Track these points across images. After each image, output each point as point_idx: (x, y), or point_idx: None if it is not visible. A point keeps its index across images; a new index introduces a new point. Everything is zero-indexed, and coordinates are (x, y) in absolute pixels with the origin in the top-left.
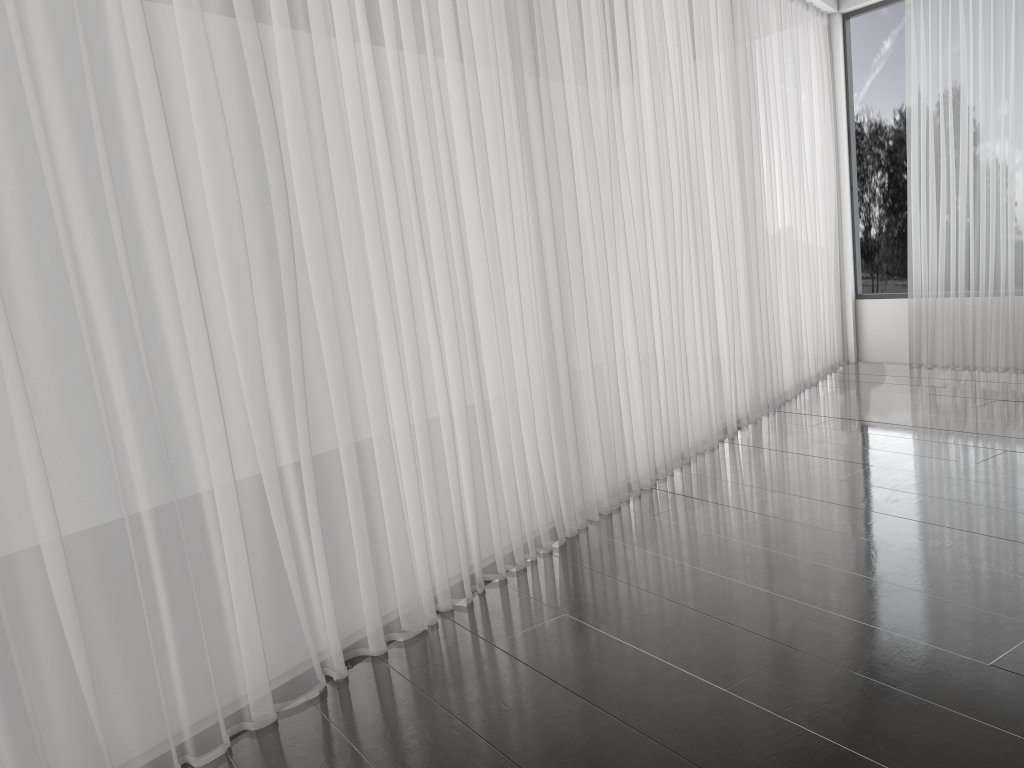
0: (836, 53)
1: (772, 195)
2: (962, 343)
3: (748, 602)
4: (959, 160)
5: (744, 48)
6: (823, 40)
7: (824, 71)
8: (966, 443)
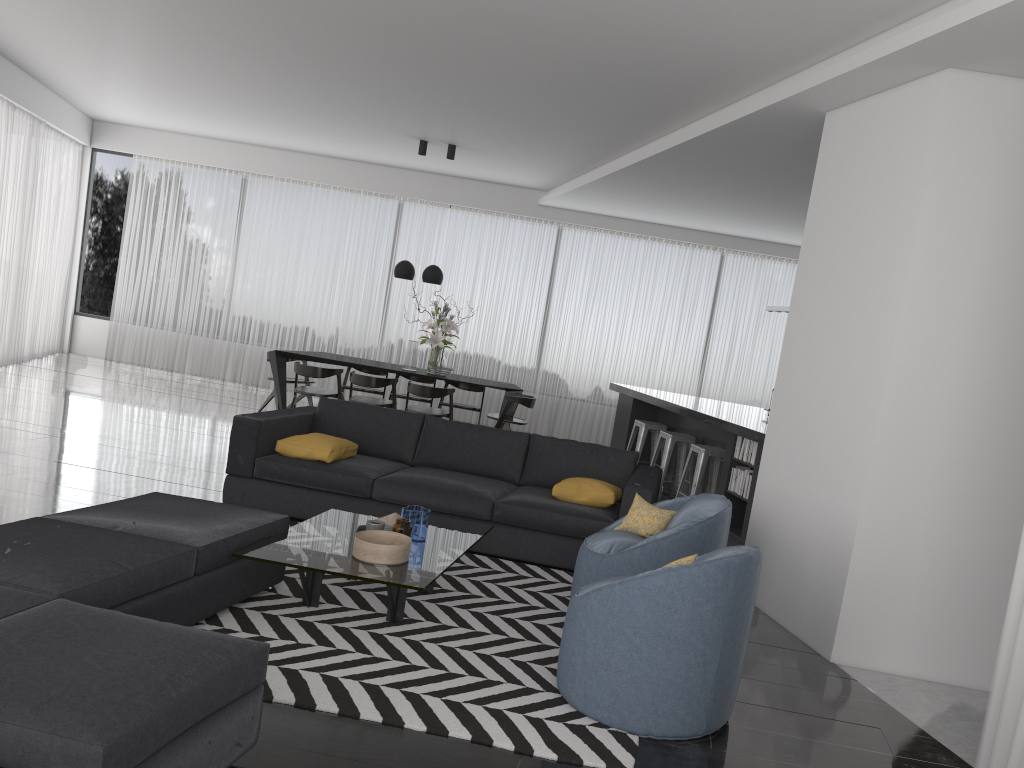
0: (85, 168)
1: (36, 244)
2: (139, 351)
3: (32, 406)
4: (152, 253)
5: (35, 166)
6: (78, 160)
7: (76, 178)
8: (131, 386)
